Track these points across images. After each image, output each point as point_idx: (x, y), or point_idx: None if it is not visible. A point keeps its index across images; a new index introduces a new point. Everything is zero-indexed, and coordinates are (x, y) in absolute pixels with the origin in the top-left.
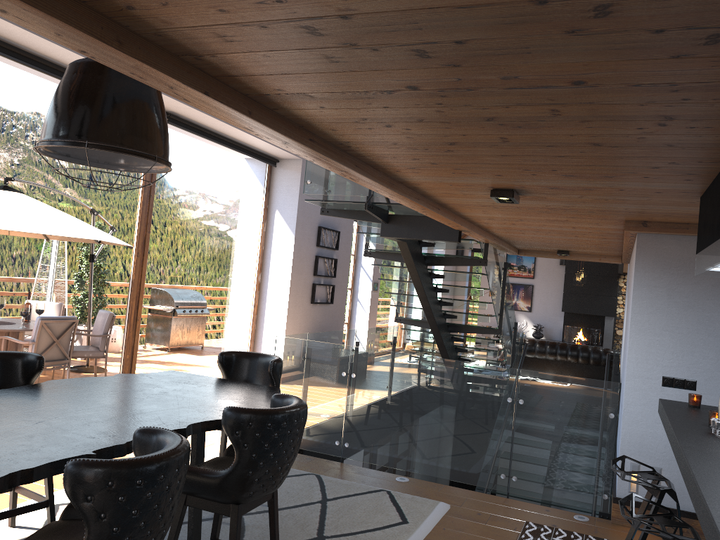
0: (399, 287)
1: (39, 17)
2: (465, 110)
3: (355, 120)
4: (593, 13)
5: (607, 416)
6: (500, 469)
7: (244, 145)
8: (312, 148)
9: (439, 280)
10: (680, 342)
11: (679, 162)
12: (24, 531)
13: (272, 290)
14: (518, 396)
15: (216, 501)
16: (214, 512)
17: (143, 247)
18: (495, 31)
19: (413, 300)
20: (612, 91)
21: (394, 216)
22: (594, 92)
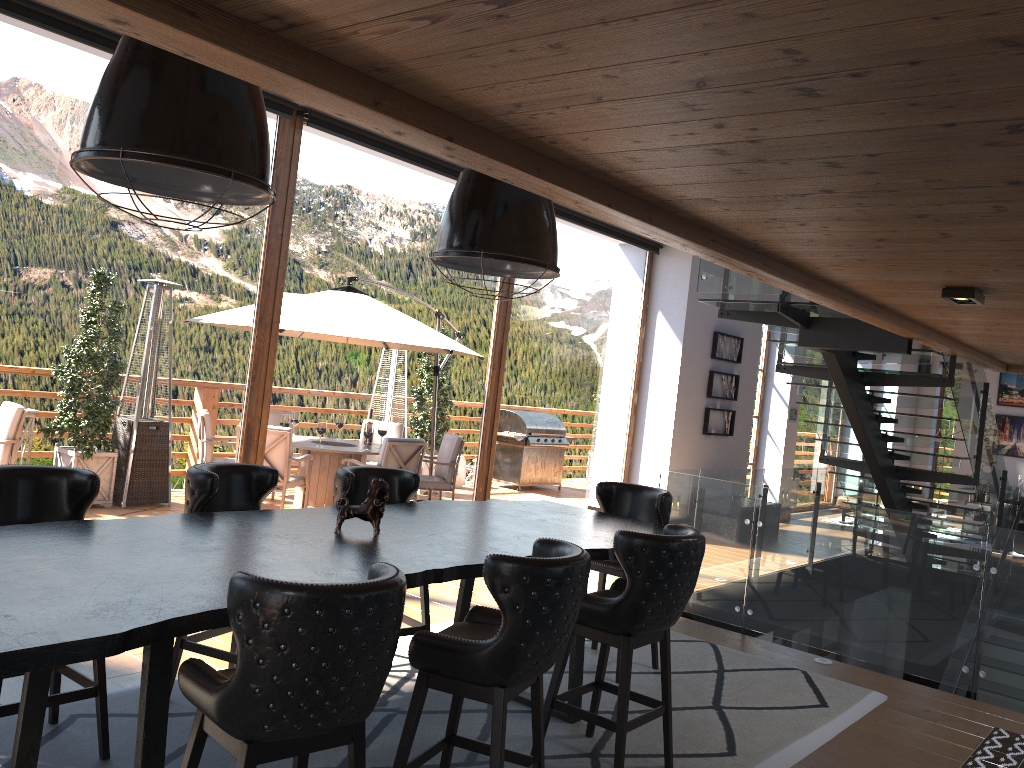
0: (824, 415)
1: (479, 159)
2: (890, 209)
3: (763, 220)
4: (1007, 130)
5: None
6: (961, 659)
7: (619, 229)
8: (714, 249)
9: (882, 405)
10: None
11: None
12: (398, 659)
13: (652, 415)
14: (989, 562)
15: (606, 631)
16: (604, 642)
17: (499, 358)
18: (907, 146)
19: (845, 433)
20: None
21: (816, 320)
22: None
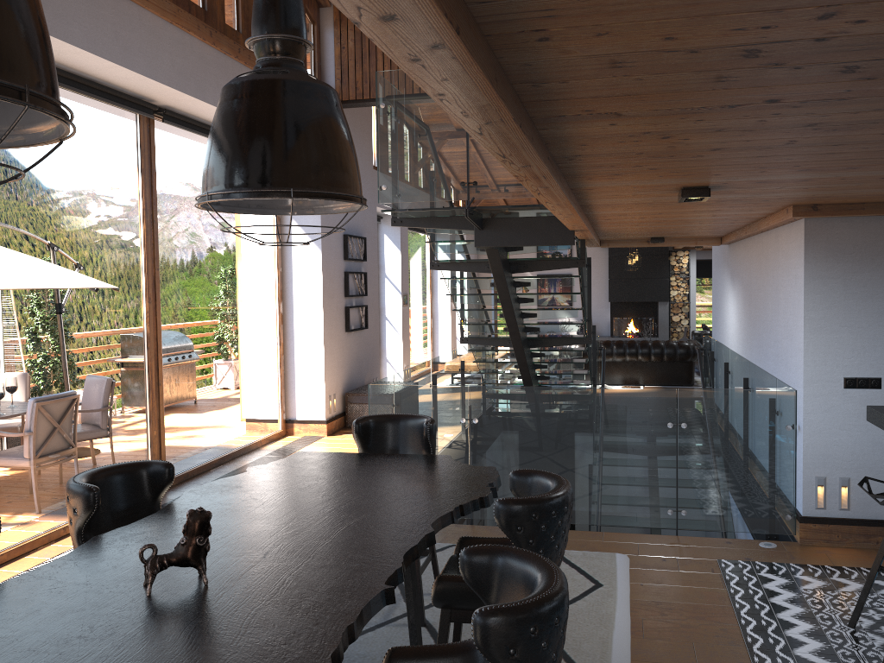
0: (471, 302)
1: (455, 64)
2: (797, 118)
3: (632, 134)
4: None
5: (784, 429)
6: (666, 504)
7: None
8: (548, 169)
9: (524, 289)
10: (861, 338)
11: None
12: None
13: (300, 322)
14: (680, 419)
15: None
16: None
17: (153, 290)
18: None
19: (487, 315)
20: None
21: (489, 221)
22: None
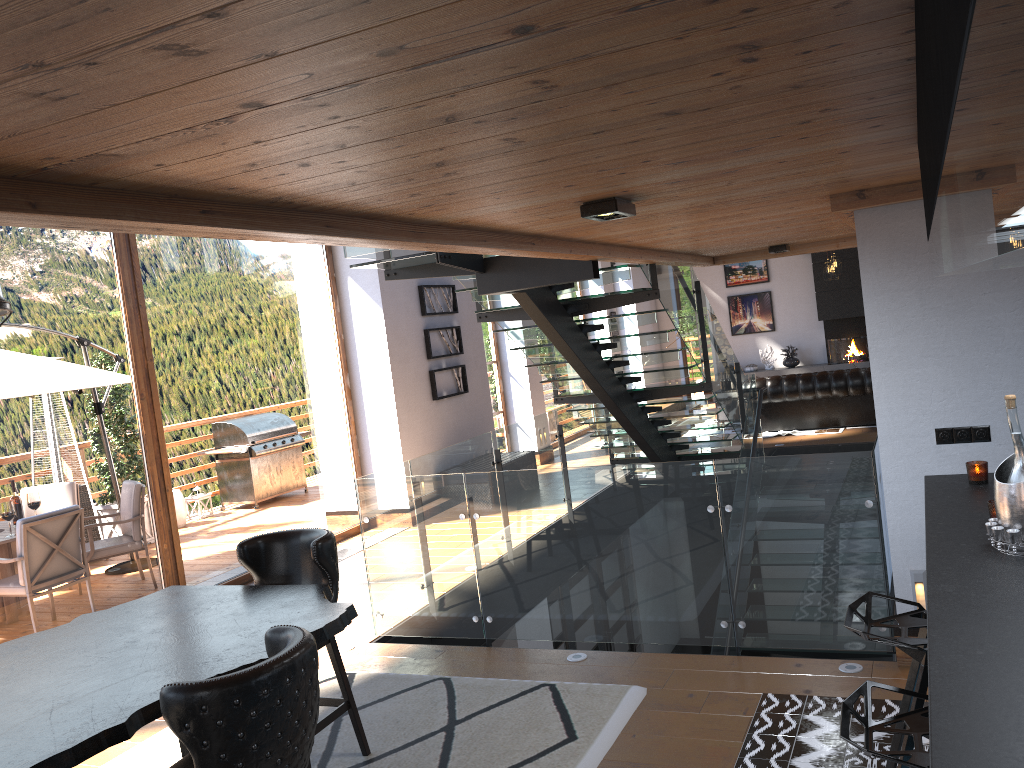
0: (543, 355)
1: None
2: (392, 116)
3: (241, 169)
4: None
5: (863, 506)
6: (718, 614)
7: None
8: (213, 225)
9: (596, 333)
10: (954, 370)
11: (837, 107)
12: None
13: (370, 396)
14: (722, 500)
15: None
16: None
17: (147, 384)
18: None
19: (570, 369)
20: (601, 28)
21: (492, 260)
22: (571, 38)
